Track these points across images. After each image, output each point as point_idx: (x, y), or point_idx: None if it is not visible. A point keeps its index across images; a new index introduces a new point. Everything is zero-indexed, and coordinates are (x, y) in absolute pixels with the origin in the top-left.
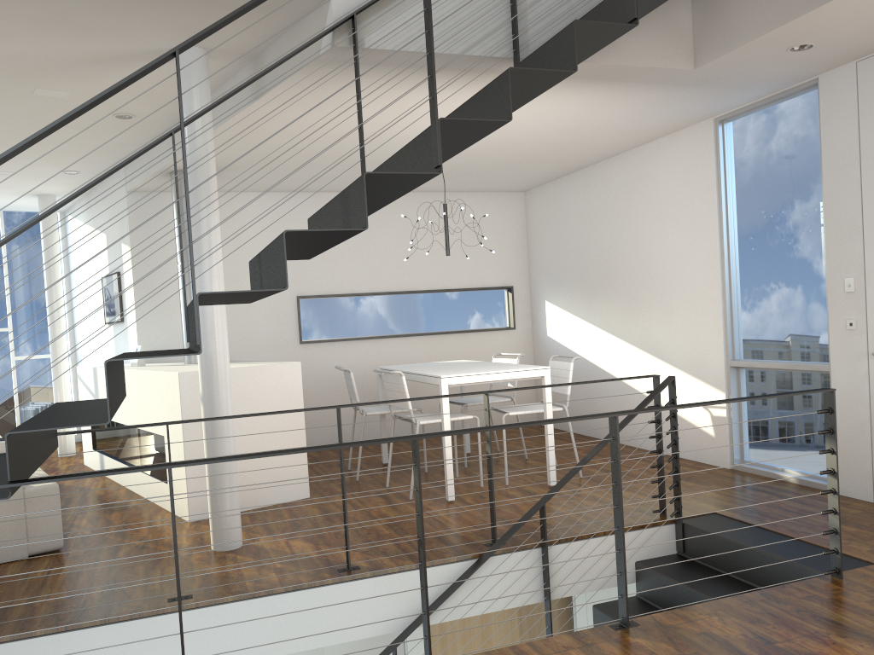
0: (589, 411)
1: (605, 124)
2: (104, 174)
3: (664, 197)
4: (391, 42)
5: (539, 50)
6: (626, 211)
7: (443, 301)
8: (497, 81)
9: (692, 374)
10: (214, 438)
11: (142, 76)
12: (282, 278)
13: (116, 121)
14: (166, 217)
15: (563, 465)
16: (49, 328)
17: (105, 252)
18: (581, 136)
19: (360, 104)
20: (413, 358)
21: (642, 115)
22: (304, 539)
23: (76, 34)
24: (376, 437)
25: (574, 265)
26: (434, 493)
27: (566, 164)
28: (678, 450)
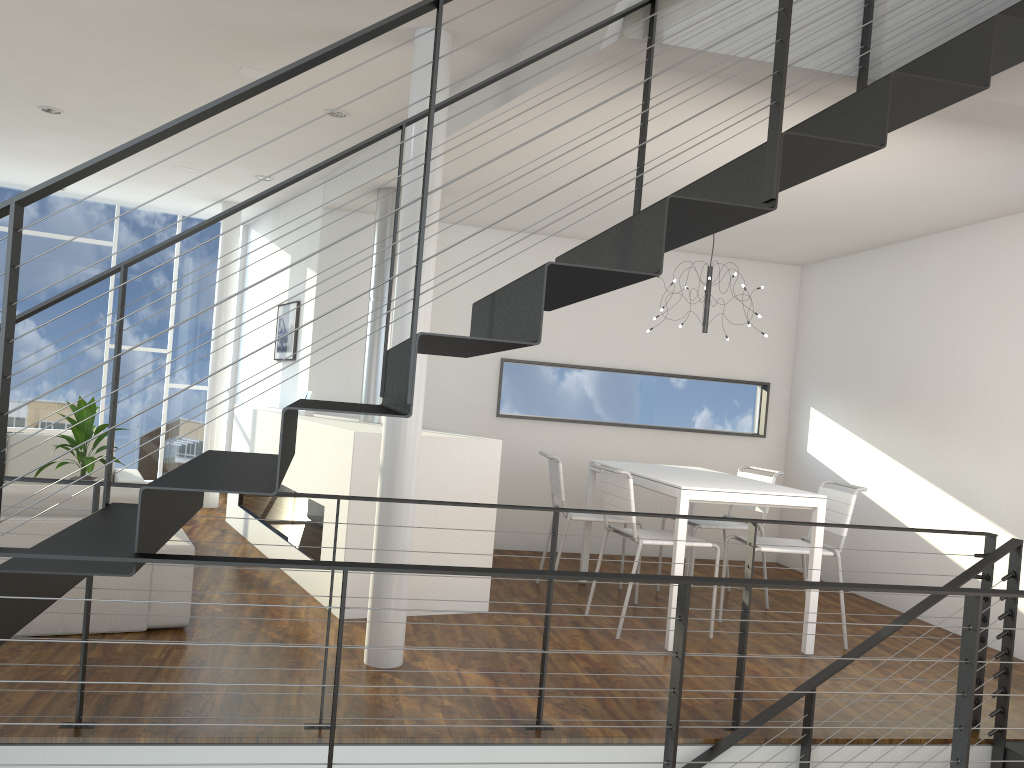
0: (853, 558)
1: (946, 186)
2: (311, 168)
3: (1008, 293)
4: (697, 39)
5: (923, 59)
6: (946, 305)
7: (678, 389)
8: (866, 91)
9: (1018, 536)
10: (394, 526)
11: (390, 28)
12: (532, 328)
13: (326, 119)
14: (362, 242)
15: (818, 626)
16: (211, 356)
17: (286, 277)
18: (906, 200)
19: (646, 115)
20: (631, 455)
21: (1002, 179)
22: (480, 670)
23: None
24: (571, 546)
25: (859, 367)
26: (648, 636)
27: (870, 235)
28: (1012, 644)
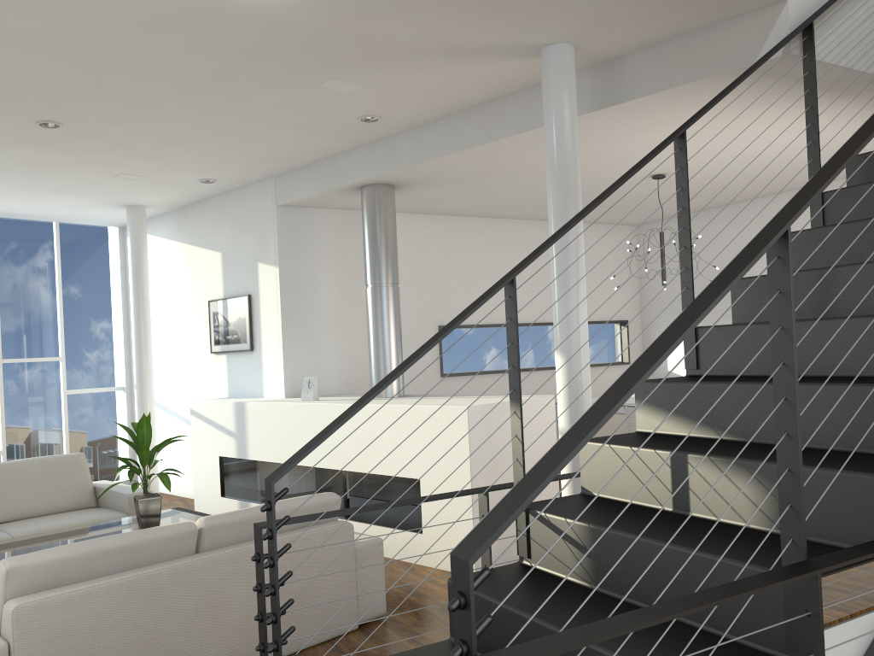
0: None
1: None
2: (632, 173)
3: None
4: (828, 54)
5: None
6: None
7: None
8: None
9: None
10: None
11: None
12: None
13: (350, 124)
14: (314, 235)
15: None
16: (135, 358)
17: (217, 273)
18: (795, 171)
19: (817, 116)
20: (542, 393)
21: None
22: None
23: (479, 17)
24: None
25: None
26: None
27: (727, 198)
28: None
